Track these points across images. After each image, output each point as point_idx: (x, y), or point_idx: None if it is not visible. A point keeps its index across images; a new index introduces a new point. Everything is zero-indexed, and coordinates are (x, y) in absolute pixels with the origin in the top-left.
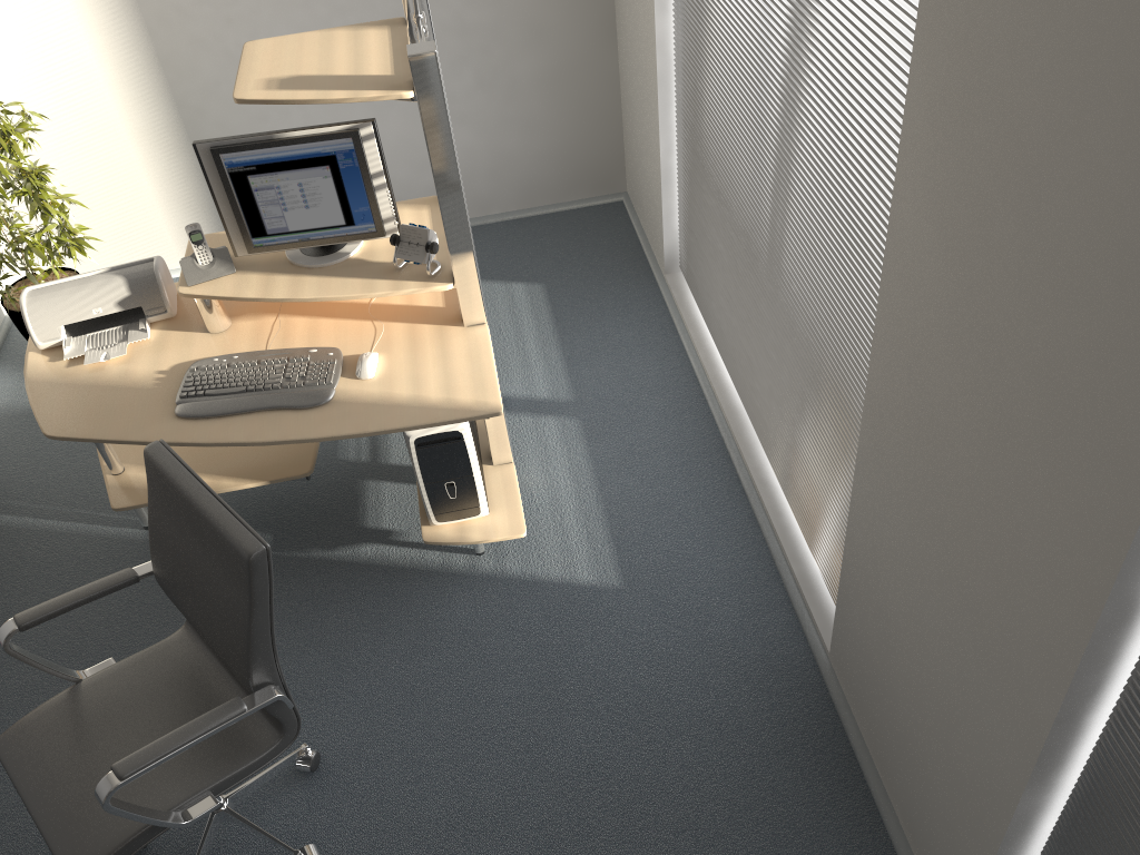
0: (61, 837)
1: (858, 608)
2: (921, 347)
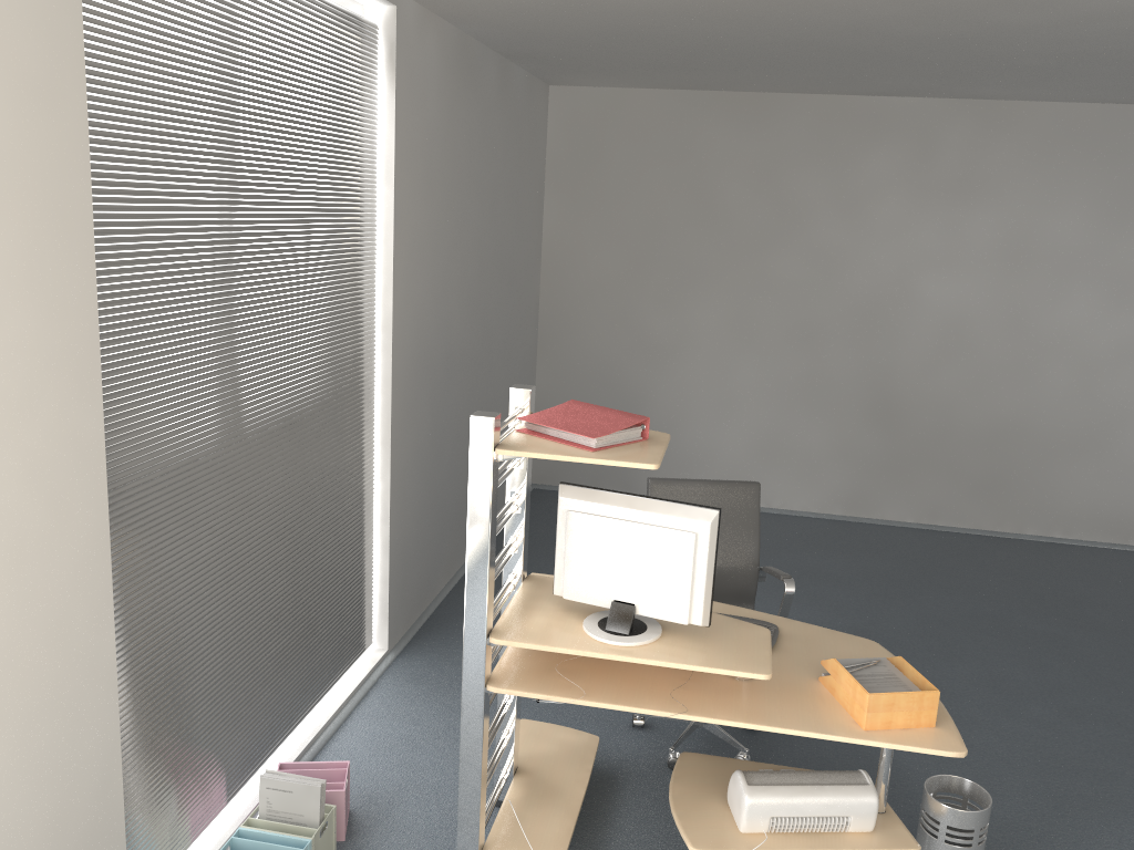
0: None
1: None
2: None
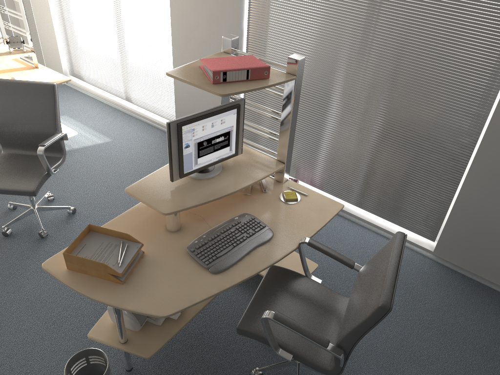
0: (18, 186)
1: (183, 103)
2: (186, 14)
